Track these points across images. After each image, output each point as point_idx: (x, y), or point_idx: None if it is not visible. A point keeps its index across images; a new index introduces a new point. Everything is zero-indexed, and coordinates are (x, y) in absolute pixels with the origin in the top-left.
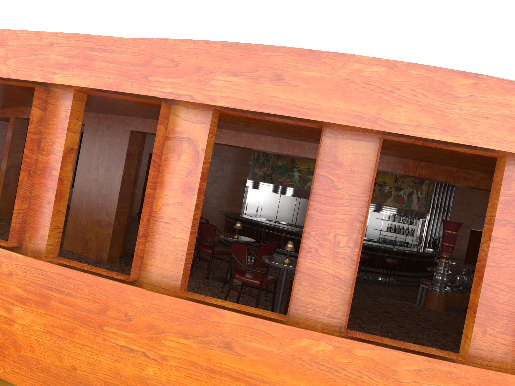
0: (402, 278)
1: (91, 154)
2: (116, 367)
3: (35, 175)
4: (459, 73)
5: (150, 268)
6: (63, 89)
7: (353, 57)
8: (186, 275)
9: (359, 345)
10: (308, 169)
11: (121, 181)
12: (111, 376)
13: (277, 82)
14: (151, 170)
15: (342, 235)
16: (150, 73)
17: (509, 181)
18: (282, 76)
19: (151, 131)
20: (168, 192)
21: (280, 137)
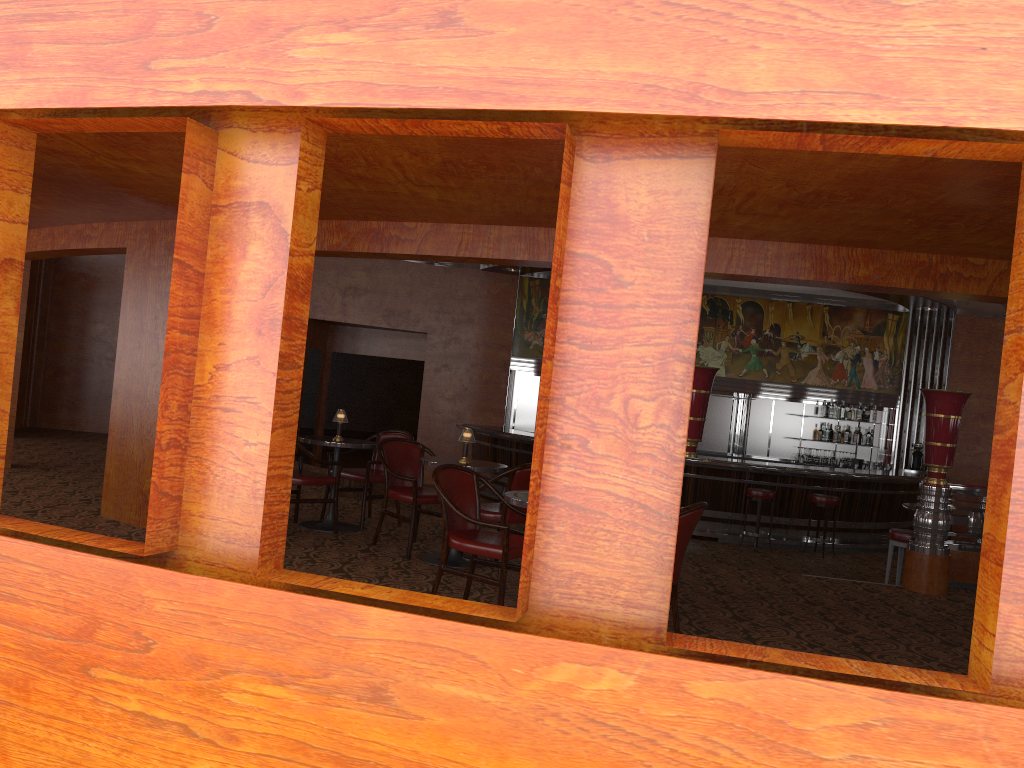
0: (853, 534)
1: (142, 310)
2: (126, 765)
3: None
4: None
5: (199, 521)
6: None
7: None
8: (278, 530)
9: (702, 669)
10: None
11: None
12: None
13: (444, 29)
14: (177, 286)
15: (643, 400)
16: (152, 53)
17: None
18: (457, 14)
19: None
20: (226, 338)
21: (530, 225)
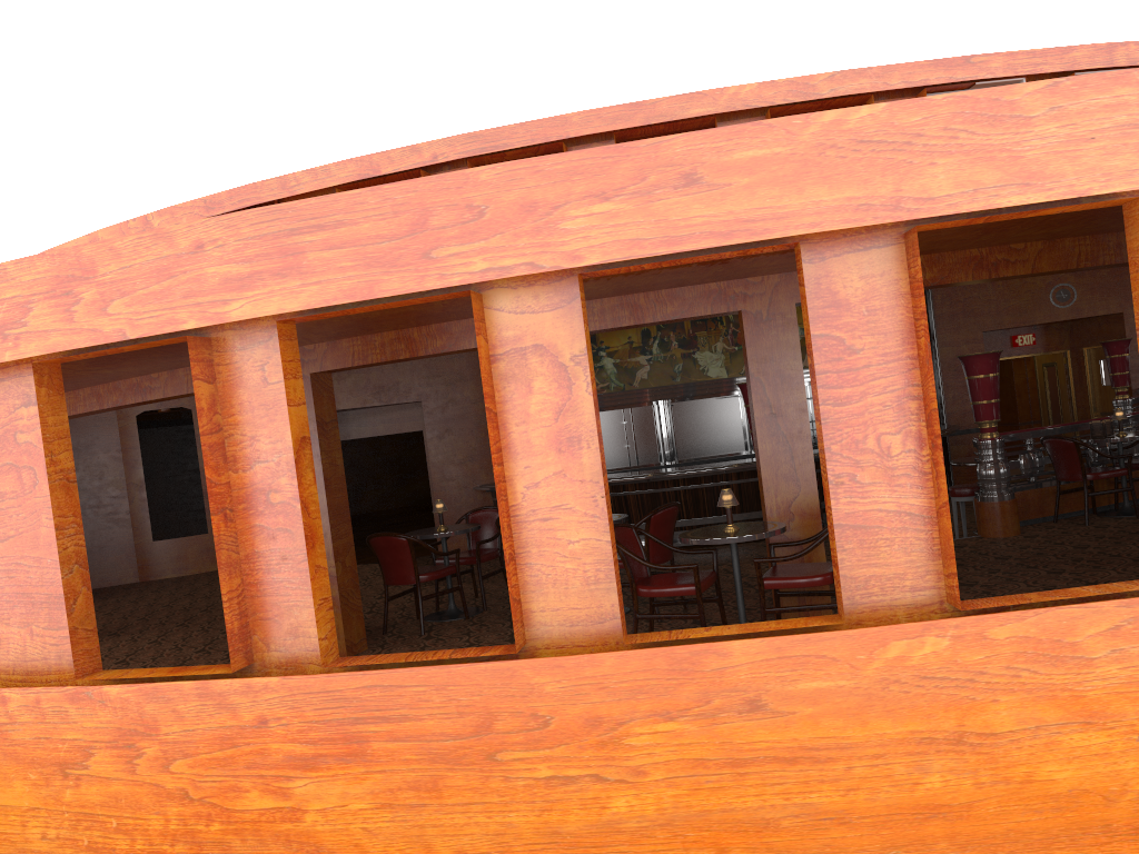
0: None
1: None
2: (549, 821)
3: (236, 515)
4: (933, 65)
5: (541, 615)
6: (239, 328)
7: (722, 94)
8: (621, 604)
9: (995, 619)
10: (628, 345)
11: (325, 483)
12: (543, 842)
13: (690, 188)
14: (490, 429)
15: (890, 434)
16: (431, 244)
17: None
18: (697, 174)
19: (356, 362)
20: (530, 461)
21: (631, 293)
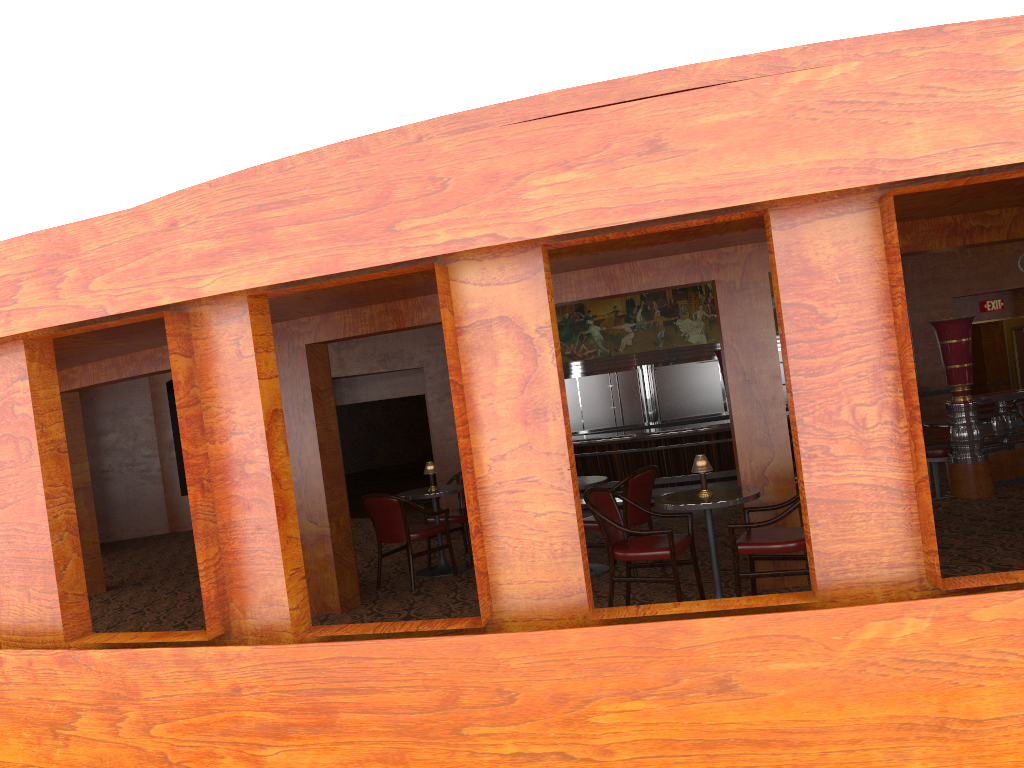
0: None
1: None
2: None
3: (213, 485)
4: (905, 36)
5: (508, 588)
6: (215, 303)
7: (695, 69)
8: (588, 578)
9: (979, 600)
10: (613, 314)
11: (319, 448)
12: None
13: (654, 154)
14: (454, 401)
15: (865, 406)
16: (394, 217)
17: None
18: (662, 140)
19: (347, 333)
20: (496, 433)
21: (606, 265)
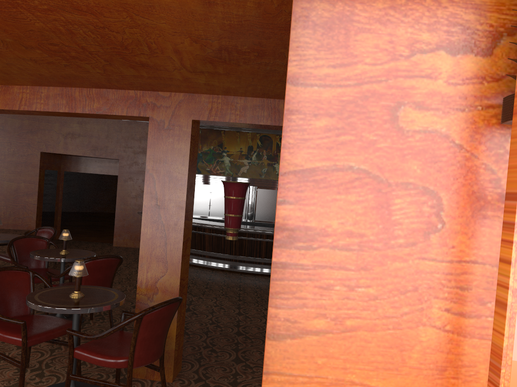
0: None
1: None
2: None
3: None
4: None
5: None
6: None
7: None
8: None
9: None
10: (239, 152)
11: None
12: None
13: None
14: None
15: None
16: None
17: (347, 33)
18: None
19: None
20: None
21: (67, 86)
